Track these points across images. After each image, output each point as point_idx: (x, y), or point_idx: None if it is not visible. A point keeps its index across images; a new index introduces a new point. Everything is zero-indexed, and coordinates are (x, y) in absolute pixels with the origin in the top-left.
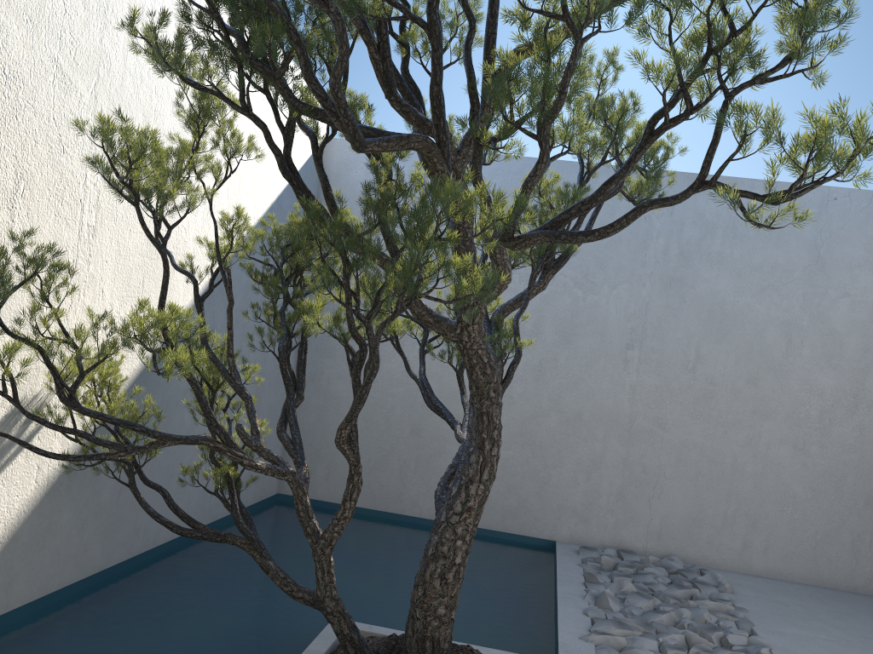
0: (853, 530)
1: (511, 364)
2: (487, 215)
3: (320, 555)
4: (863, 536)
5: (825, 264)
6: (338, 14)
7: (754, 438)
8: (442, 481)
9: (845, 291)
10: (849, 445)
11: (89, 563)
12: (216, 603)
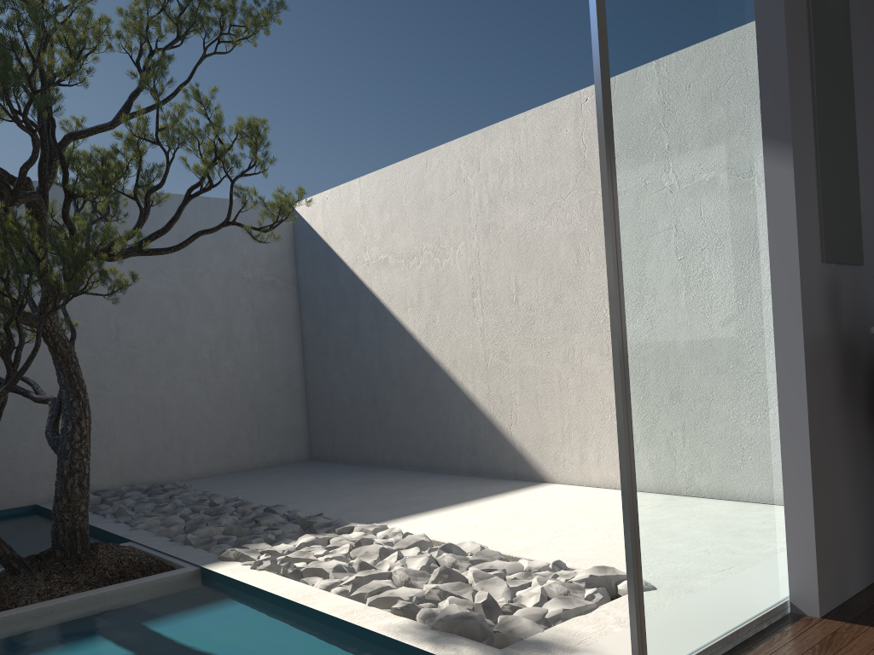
0: (247, 428)
1: (72, 340)
2: (125, 244)
3: None
4: (253, 430)
5: (190, 250)
6: (37, 135)
7: (172, 382)
8: (50, 428)
9: (207, 268)
10: (232, 372)
11: None
12: None
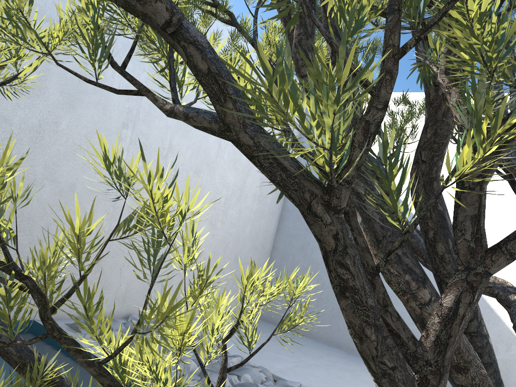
0: (227, 277)
1: None
2: None
3: None
4: (230, 281)
5: None
6: None
7: None
8: None
9: None
10: (234, 223)
11: None
12: None
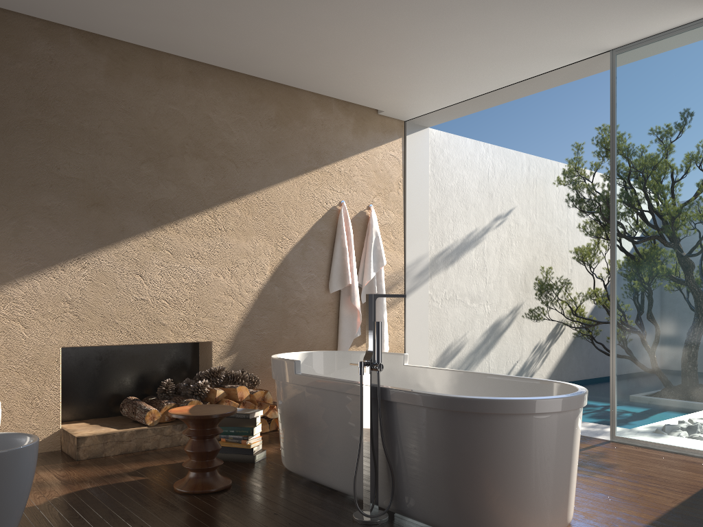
0: None
1: None
2: None
3: None
4: None
5: None
6: None
7: None
8: None
9: None
10: None
11: (582, 375)
12: None
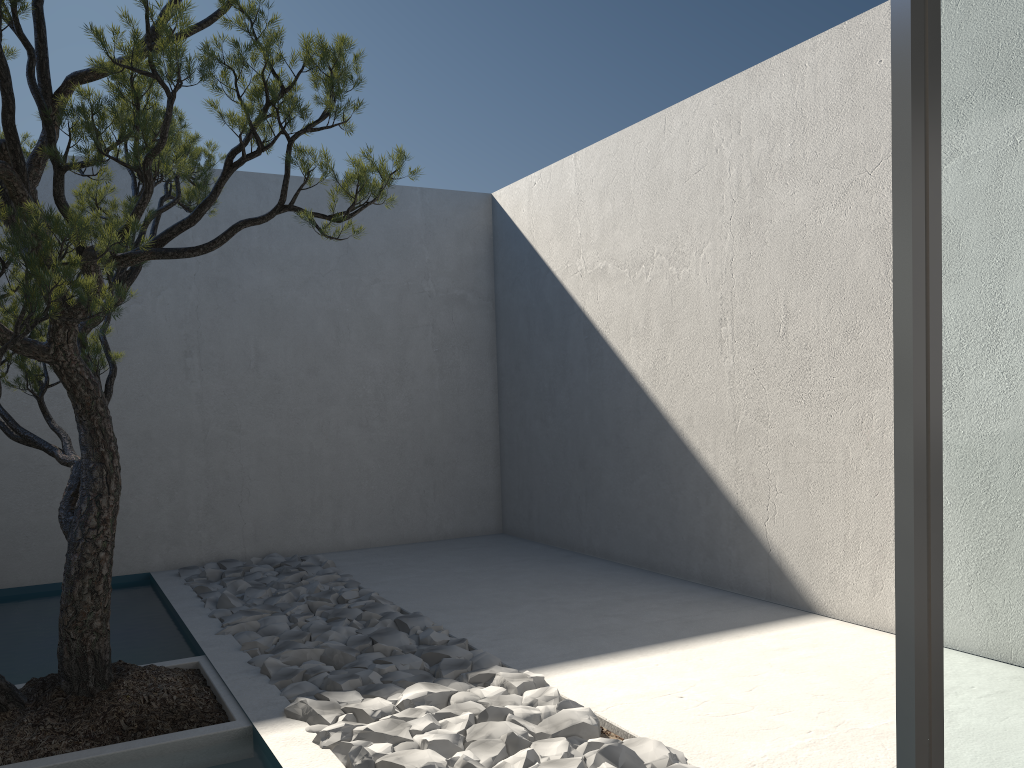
0: (420, 487)
1: (109, 379)
2: (108, 239)
3: None
4: (428, 491)
5: (355, 253)
6: None
7: (324, 425)
8: (64, 504)
9: (375, 277)
10: (403, 415)
11: None
12: None
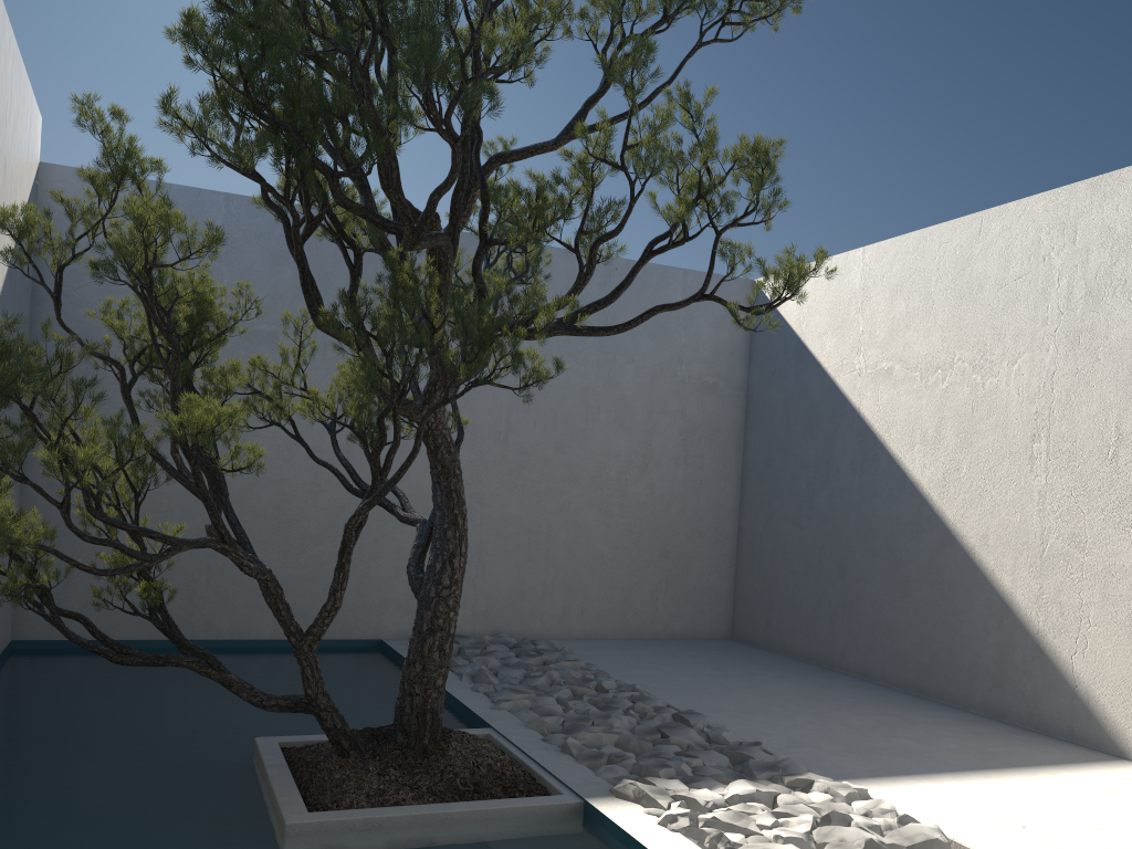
0: (652, 581)
1: (457, 442)
2: (553, 316)
3: (308, 652)
4: (659, 585)
5: None
6: (459, 146)
7: (564, 505)
8: (413, 561)
9: (630, 357)
10: (643, 503)
11: None
12: (103, 753)
